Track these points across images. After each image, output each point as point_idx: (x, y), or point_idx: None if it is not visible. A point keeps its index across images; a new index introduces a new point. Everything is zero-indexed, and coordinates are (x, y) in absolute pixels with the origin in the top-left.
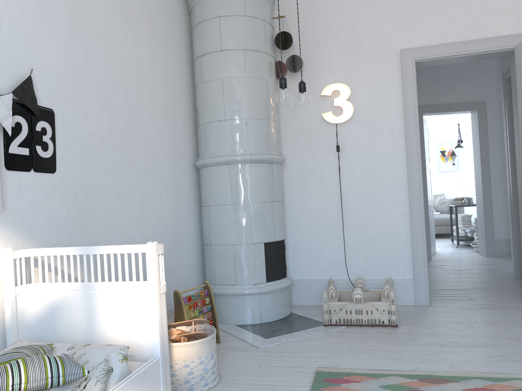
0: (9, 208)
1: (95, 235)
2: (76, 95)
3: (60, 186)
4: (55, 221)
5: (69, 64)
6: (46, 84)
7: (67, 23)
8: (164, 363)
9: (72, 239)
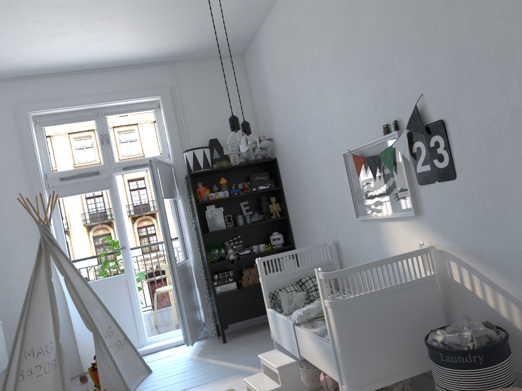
0: (426, 213)
1: (517, 243)
2: (466, 85)
3: (464, 190)
4: (463, 224)
5: (452, 57)
6: (434, 97)
7: (443, 13)
8: (337, 355)
9: (484, 243)
